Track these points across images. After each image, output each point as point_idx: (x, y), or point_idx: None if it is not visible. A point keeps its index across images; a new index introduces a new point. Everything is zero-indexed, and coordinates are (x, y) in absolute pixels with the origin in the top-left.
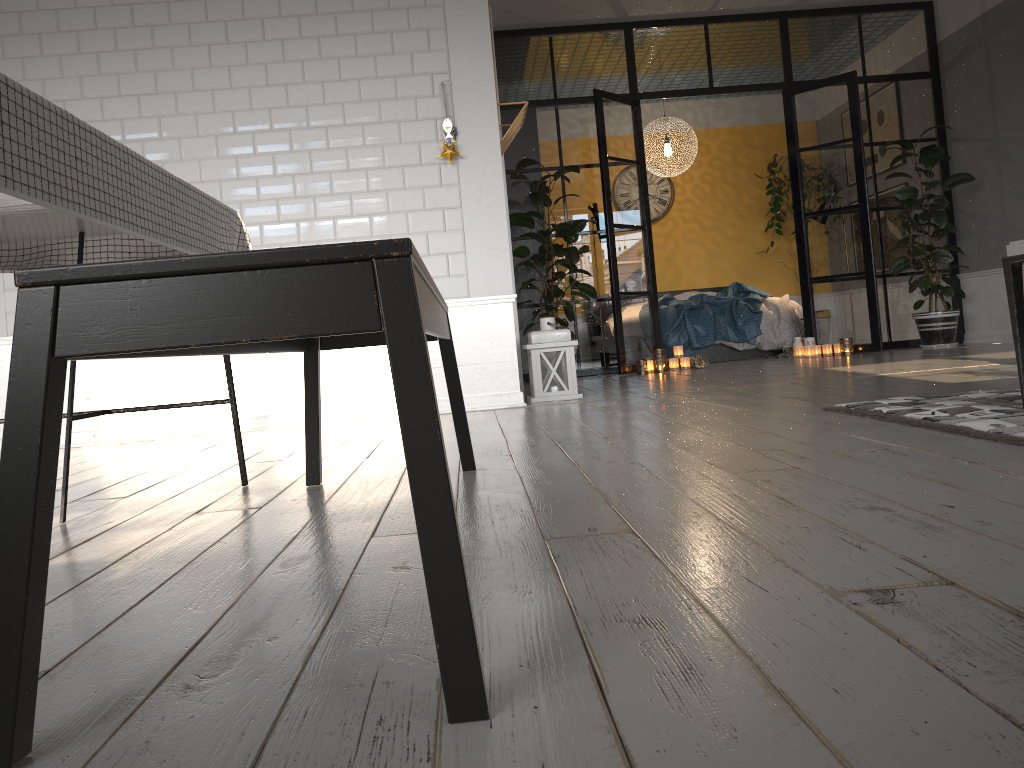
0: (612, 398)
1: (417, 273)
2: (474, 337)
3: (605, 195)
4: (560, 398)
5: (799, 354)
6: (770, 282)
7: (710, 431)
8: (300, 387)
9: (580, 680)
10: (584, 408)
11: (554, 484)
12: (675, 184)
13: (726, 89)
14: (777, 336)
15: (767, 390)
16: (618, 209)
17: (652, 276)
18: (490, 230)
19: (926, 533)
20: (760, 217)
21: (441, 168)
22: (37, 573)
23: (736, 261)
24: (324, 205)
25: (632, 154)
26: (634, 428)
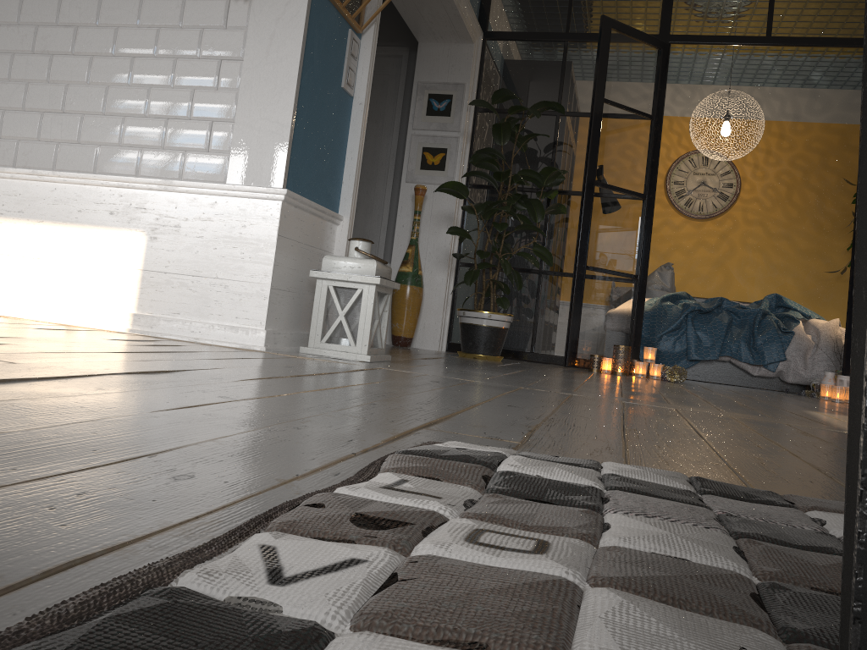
0: (383, 368)
1: None
2: (223, 241)
3: (590, 144)
4: (339, 355)
5: (825, 395)
6: (844, 311)
7: None
8: (10, 265)
9: None
10: (270, 363)
11: None
12: (743, 179)
13: (788, 40)
14: (808, 368)
15: (588, 405)
16: (607, 165)
17: (643, 257)
18: (272, 95)
19: None
20: (845, 232)
21: (230, 4)
22: None
23: (804, 279)
24: (84, 38)
25: (644, 105)
26: None
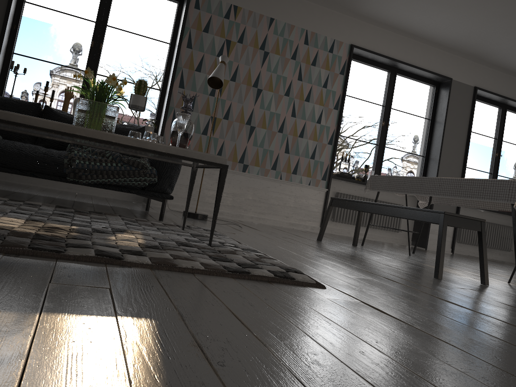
0: None
1: (339, 200)
2: None
3: None
4: None
5: None
6: None
7: (376, 281)
8: None
9: (311, 240)
10: None
11: (379, 264)
12: None
13: None
14: None
15: None
16: None
17: None
18: None
19: (276, 239)
20: None
21: None
22: (355, 230)
23: None
24: None
25: None
26: (445, 299)
